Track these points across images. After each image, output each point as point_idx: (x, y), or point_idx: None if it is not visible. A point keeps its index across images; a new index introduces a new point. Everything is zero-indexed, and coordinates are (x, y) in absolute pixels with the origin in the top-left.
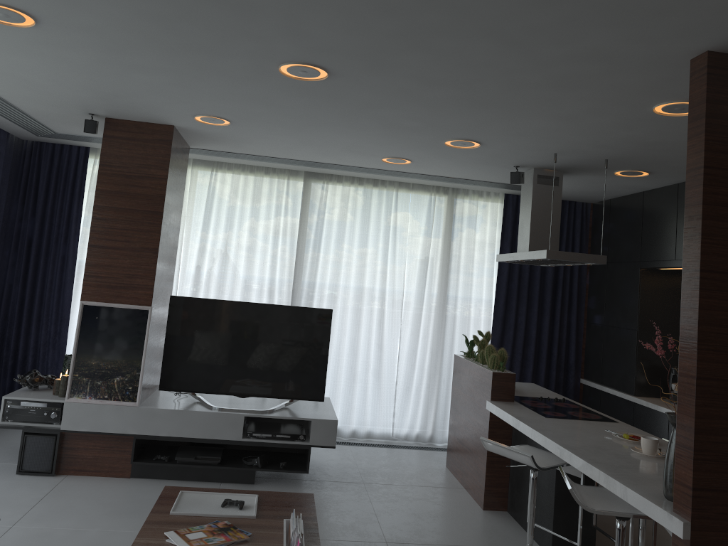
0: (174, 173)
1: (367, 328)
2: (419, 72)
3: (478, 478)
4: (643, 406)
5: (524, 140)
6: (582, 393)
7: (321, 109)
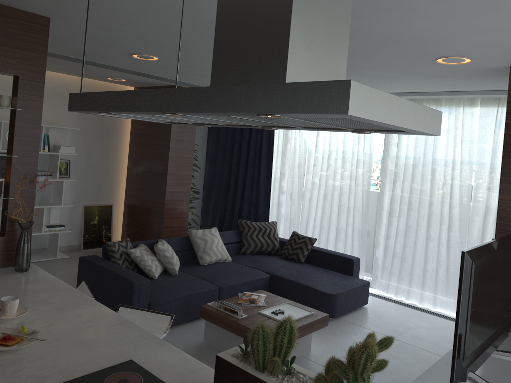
0: None
1: None
2: (209, 43)
3: None
4: None
5: None
6: None
7: None
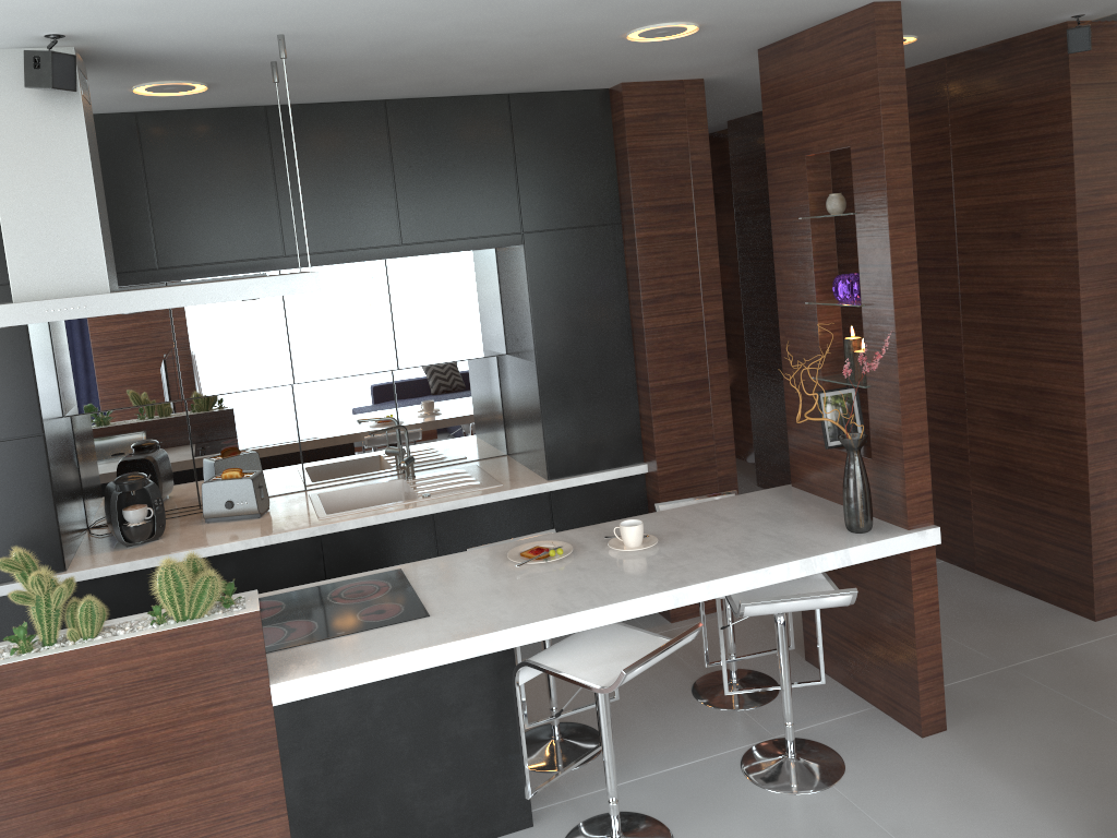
0: None
1: None
2: None
3: None
4: (106, 577)
5: (386, 4)
6: None
7: None
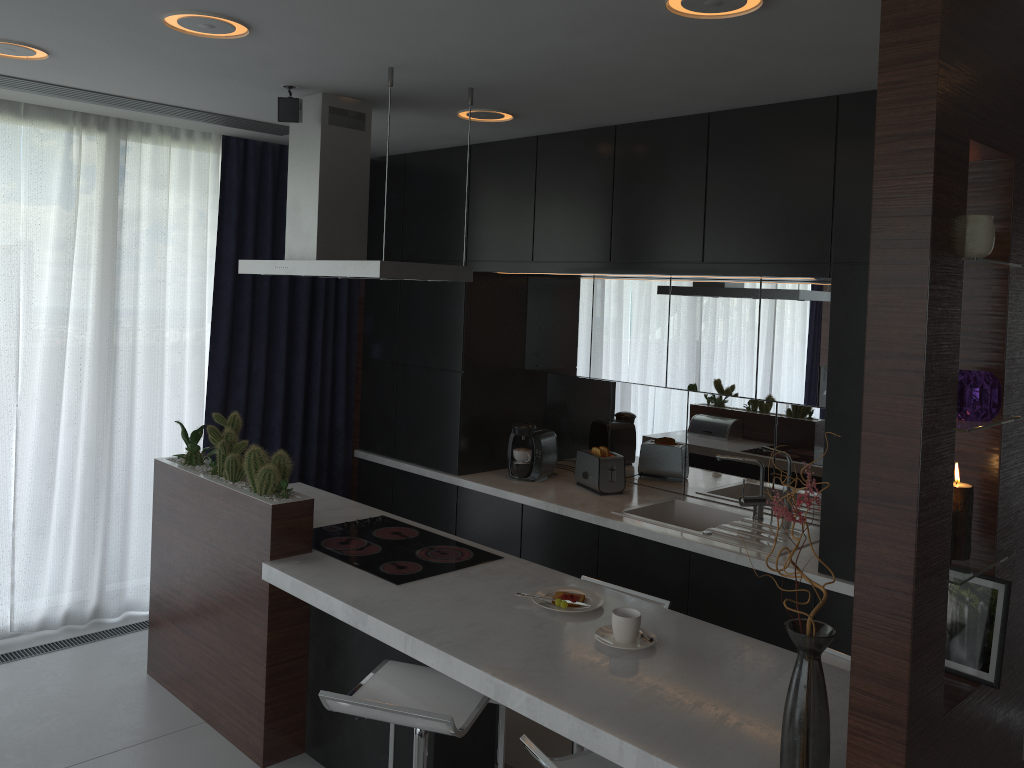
0: None
1: None
2: None
3: (243, 706)
4: (474, 491)
5: (354, 33)
6: (357, 472)
7: None
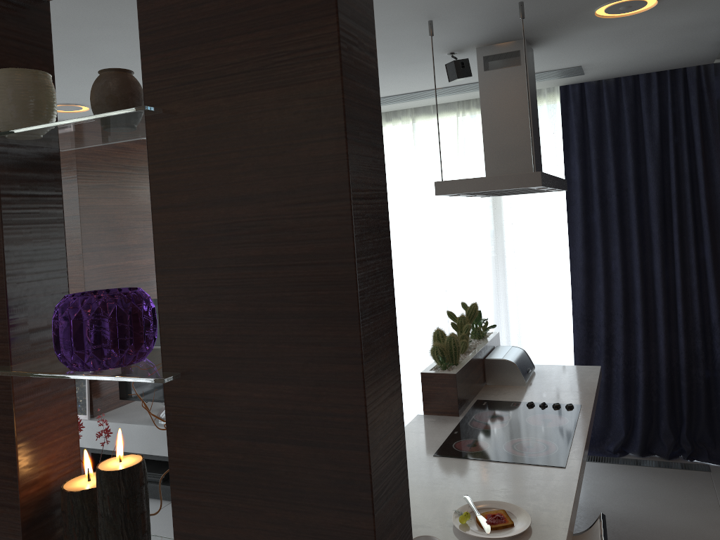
0: (103, 169)
1: (406, 300)
2: None
3: None
4: None
5: None
6: None
7: (70, 68)
